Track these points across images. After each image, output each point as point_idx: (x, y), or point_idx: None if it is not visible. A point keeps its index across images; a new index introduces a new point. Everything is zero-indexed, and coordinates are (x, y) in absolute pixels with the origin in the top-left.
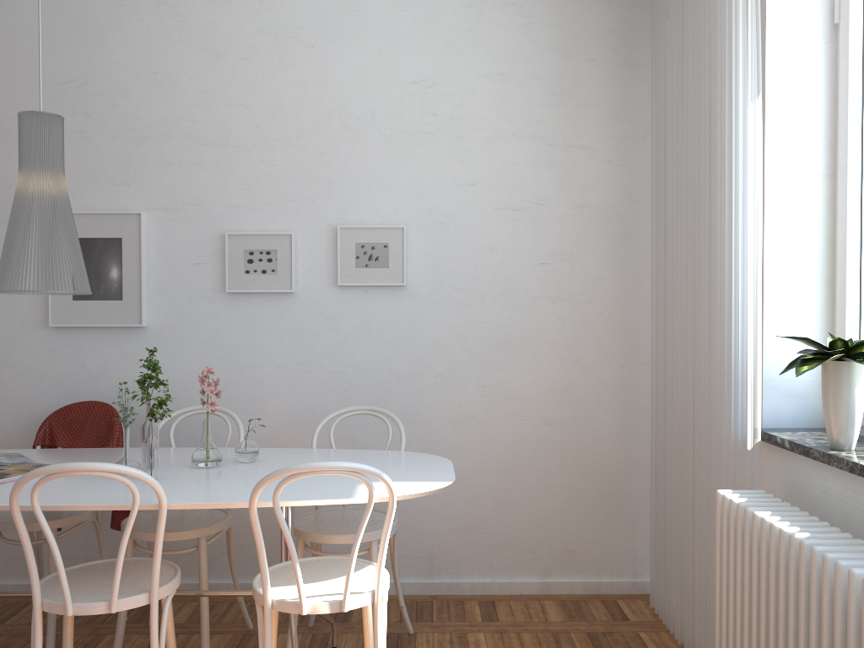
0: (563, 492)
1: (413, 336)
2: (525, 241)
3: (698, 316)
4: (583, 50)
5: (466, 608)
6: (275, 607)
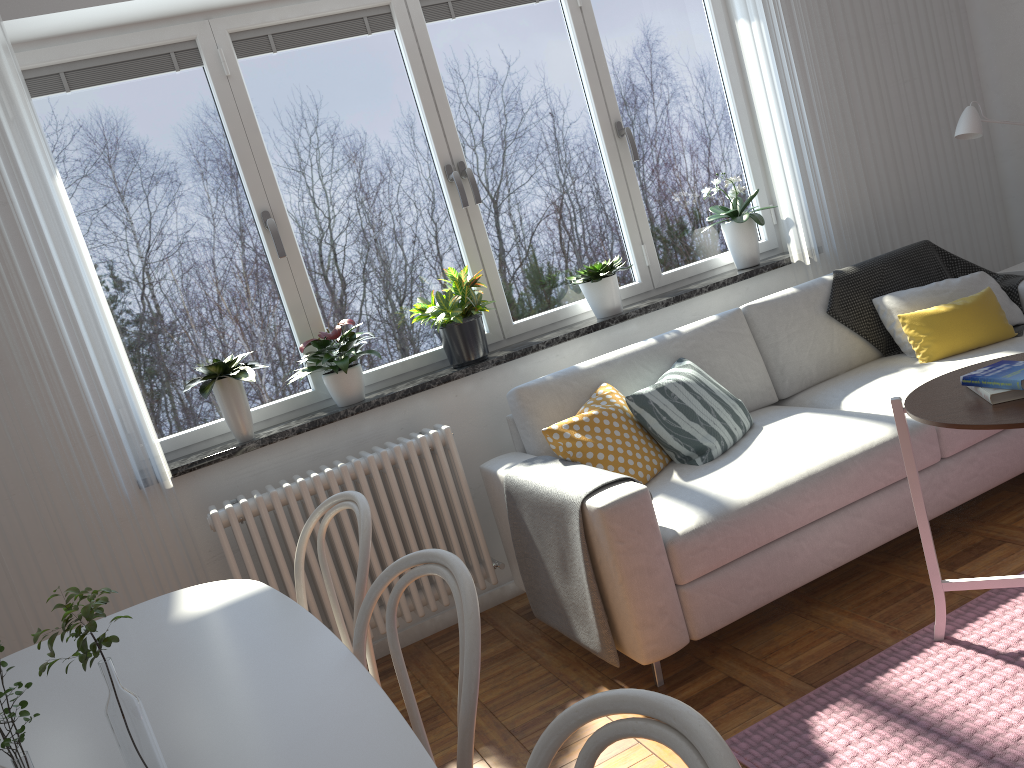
0: None
1: None
2: None
3: None
4: None
5: None
6: None
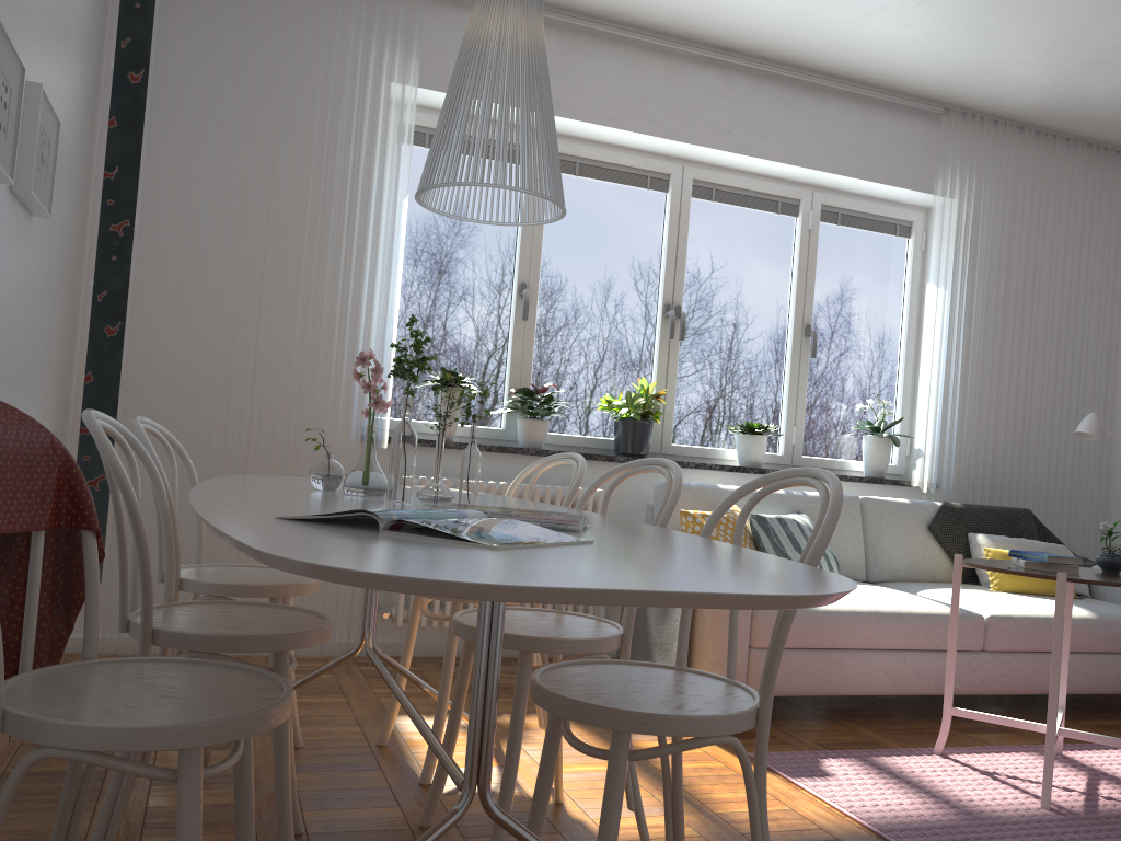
0: None
1: (26, 303)
2: (68, 190)
3: (286, 338)
4: None
5: None
6: None
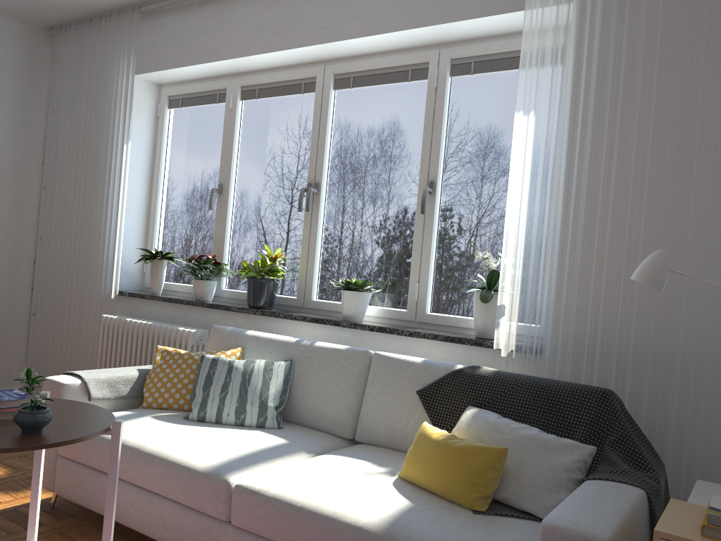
0: None
1: None
2: None
3: (80, 236)
4: (4, 65)
5: None
6: None
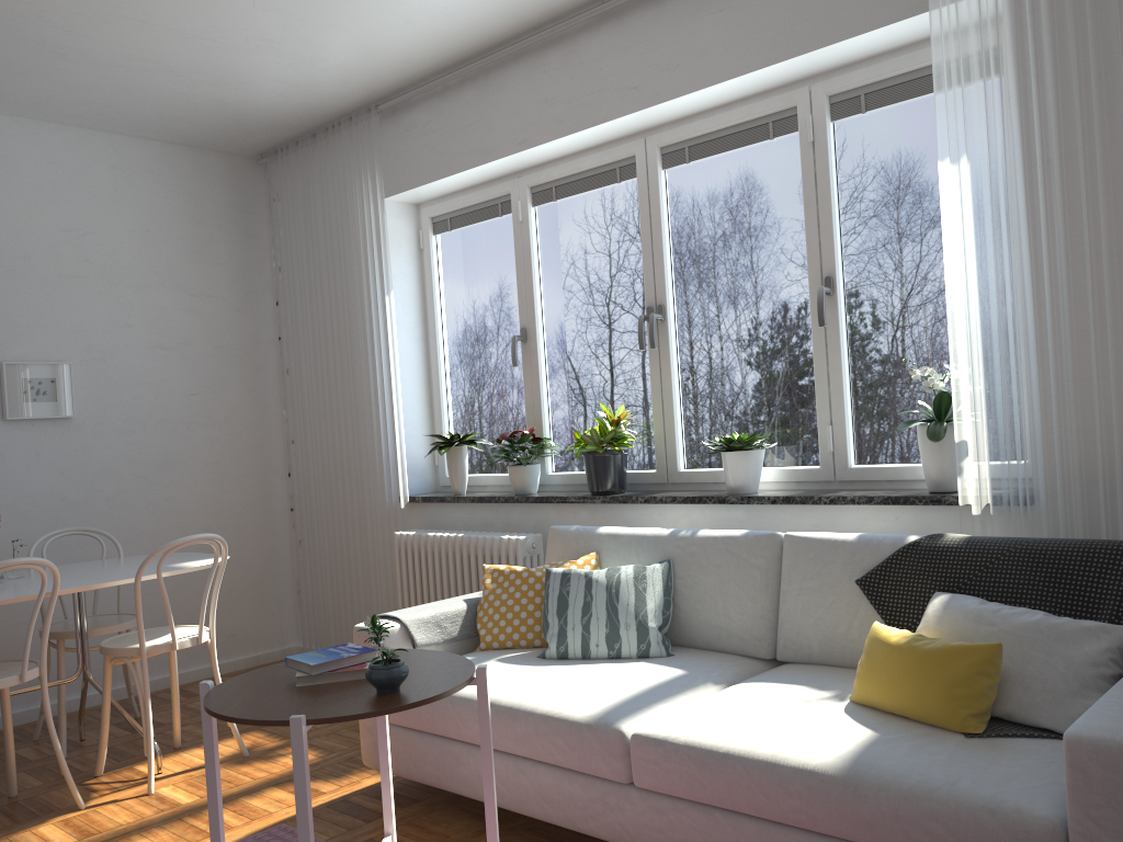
0: (223, 586)
1: (82, 464)
2: (177, 376)
3: (346, 429)
4: (212, 218)
5: (163, 697)
6: (149, 652)
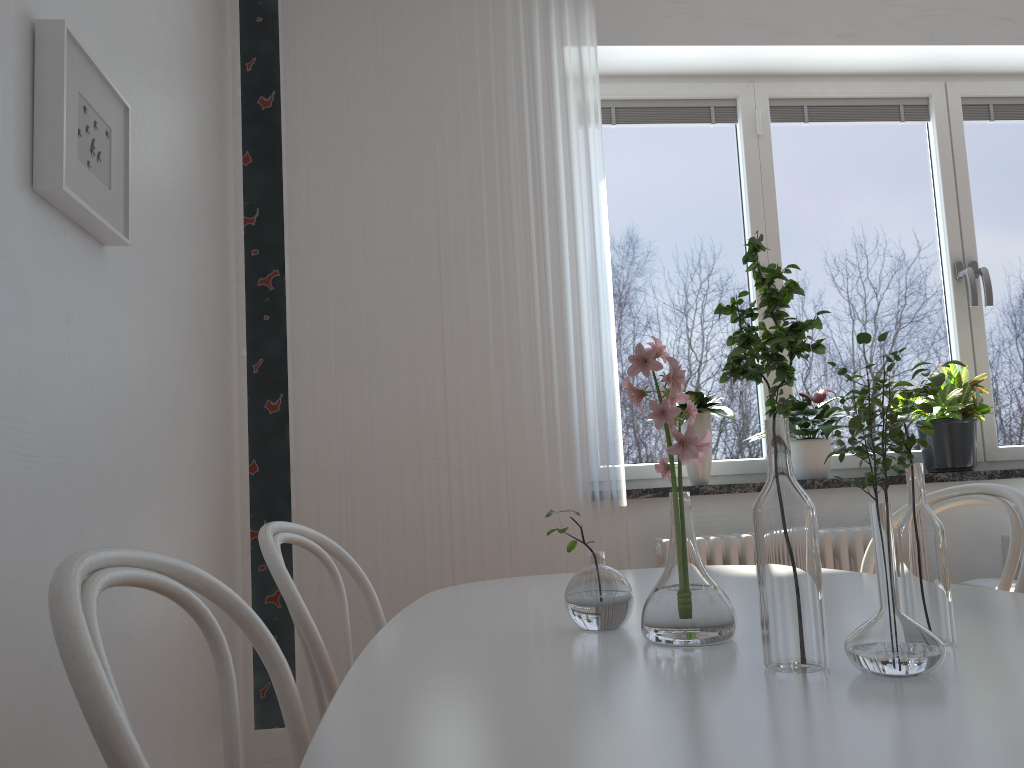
0: (209, 692)
1: (111, 373)
2: (184, 228)
3: (480, 382)
4: None
5: None
6: None
